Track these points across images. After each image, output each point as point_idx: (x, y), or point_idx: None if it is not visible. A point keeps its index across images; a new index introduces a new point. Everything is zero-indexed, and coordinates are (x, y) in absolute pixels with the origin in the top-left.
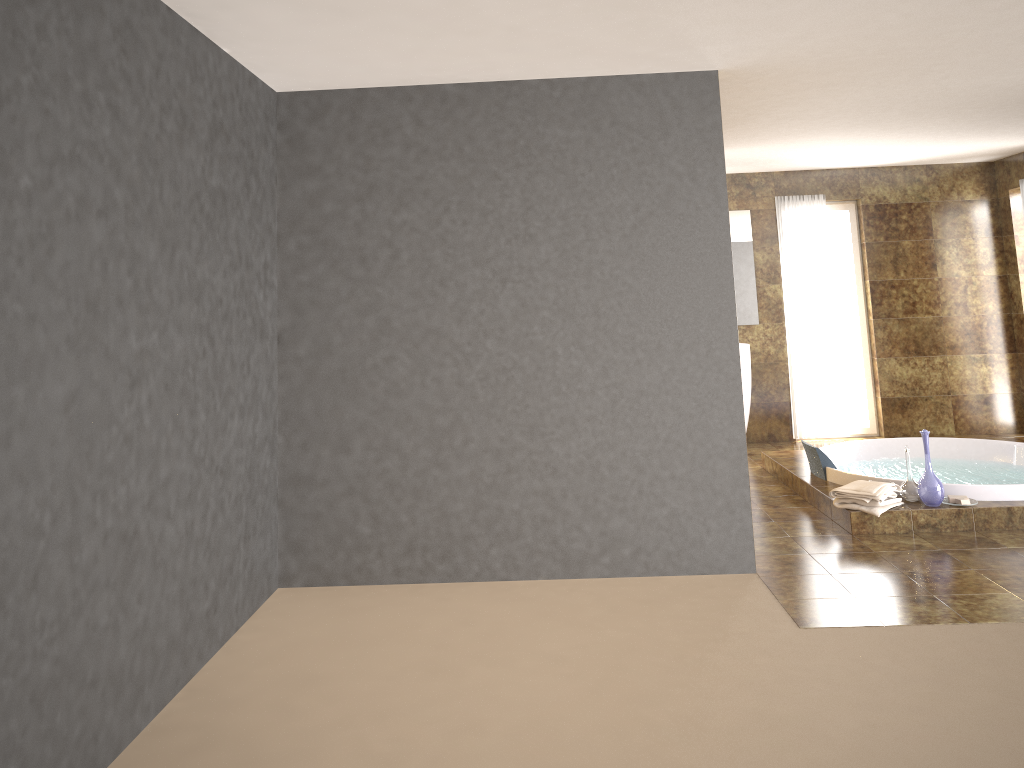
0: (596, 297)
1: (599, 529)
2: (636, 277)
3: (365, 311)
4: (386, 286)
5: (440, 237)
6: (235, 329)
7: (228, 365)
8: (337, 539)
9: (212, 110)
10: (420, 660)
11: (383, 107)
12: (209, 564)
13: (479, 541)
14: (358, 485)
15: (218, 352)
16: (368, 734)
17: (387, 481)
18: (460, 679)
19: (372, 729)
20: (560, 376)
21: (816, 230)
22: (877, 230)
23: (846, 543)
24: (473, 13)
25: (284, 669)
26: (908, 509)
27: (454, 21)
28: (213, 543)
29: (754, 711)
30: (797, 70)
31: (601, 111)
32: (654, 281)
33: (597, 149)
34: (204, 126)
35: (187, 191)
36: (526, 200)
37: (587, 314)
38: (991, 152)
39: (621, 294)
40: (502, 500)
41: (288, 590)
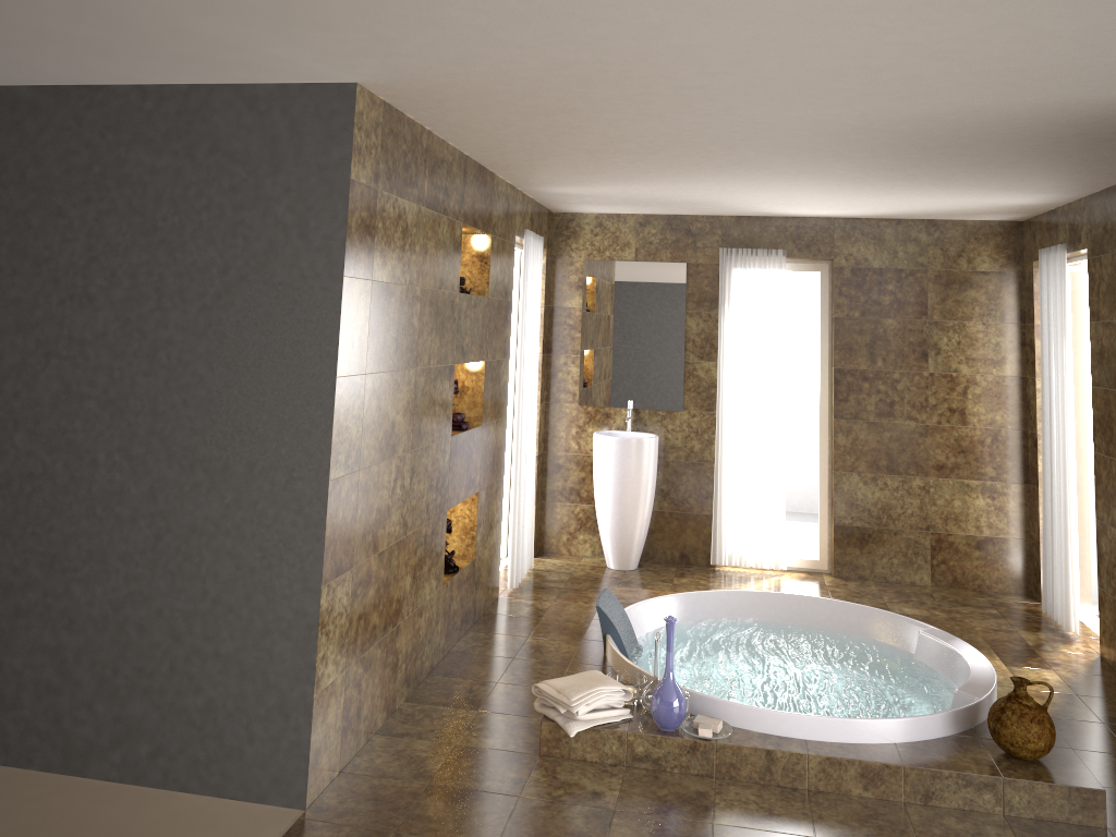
0: (157, 389)
1: (114, 712)
2: (211, 366)
3: None
4: None
5: None
6: None
7: None
8: None
9: None
10: None
11: None
12: None
13: None
14: None
15: None
16: None
17: None
18: None
19: None
20: (97, 493)
21: (769, 295)
22: (852, 302)
23: (507, 771)
24: None
25: None
26: (623, 730)
27: None
28: None
29: None
30: (478, 87)
31: (200, 132)
32: (233, 374)
33: (187, 184)
34: None
35: None
36: (91, 248)
37: (142, 411)
38: (999, 209)
39: (189, 388)
40: (3, 653)
41: None
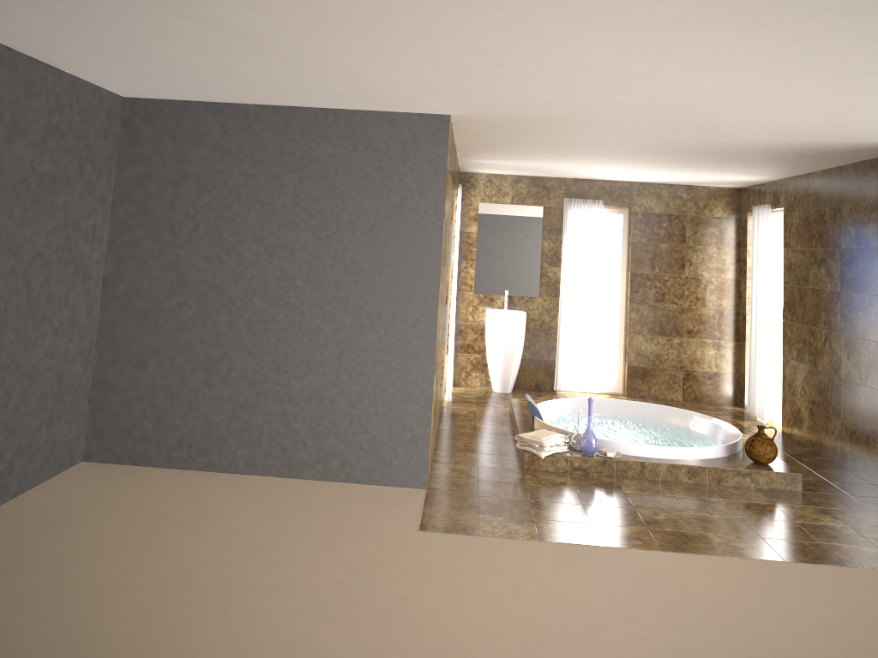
0: (338, 275)
1: (318, 445)
2: (369, 263)
3: (168, 267)
4: (186, 250)
5: (230, 218)
6: (55, 274)
7: (44, 299)
8: (128, 431)
9: (47, 116)
10: (142, 522)
11: (200, 116)
12: (7, 439)
13: (230, 444)
14: (148, 393)
15: (34, 290)
16: (70, 566)
17: (169, 393)
18: (158, 538)
19: (75, 563)
20: (304, 330)
21: (593, 228)
22: (642, 233)
23: (512, 475)
24: (233, 68)
25: (45, 518)
26: (567, 455)
27: (223, 71)
28: (13, 425)
29: (335, 580)
30: (513, 120)
31: (360, 136)
32: (382, 267)
33: (353, 165)
34: (37, 129)
35: (13, 177)
36: (296, 197)
37: (330, 286)
38: (732, 182)
39: (356, 274)
40: (250, 416)
41: (87, 464)
